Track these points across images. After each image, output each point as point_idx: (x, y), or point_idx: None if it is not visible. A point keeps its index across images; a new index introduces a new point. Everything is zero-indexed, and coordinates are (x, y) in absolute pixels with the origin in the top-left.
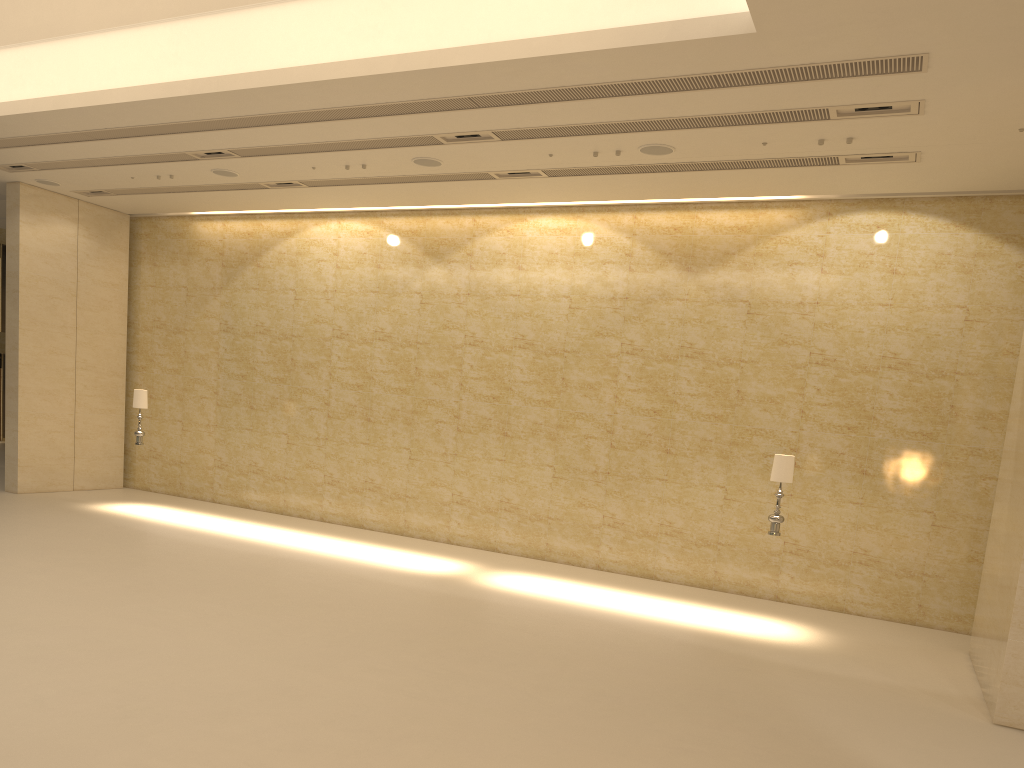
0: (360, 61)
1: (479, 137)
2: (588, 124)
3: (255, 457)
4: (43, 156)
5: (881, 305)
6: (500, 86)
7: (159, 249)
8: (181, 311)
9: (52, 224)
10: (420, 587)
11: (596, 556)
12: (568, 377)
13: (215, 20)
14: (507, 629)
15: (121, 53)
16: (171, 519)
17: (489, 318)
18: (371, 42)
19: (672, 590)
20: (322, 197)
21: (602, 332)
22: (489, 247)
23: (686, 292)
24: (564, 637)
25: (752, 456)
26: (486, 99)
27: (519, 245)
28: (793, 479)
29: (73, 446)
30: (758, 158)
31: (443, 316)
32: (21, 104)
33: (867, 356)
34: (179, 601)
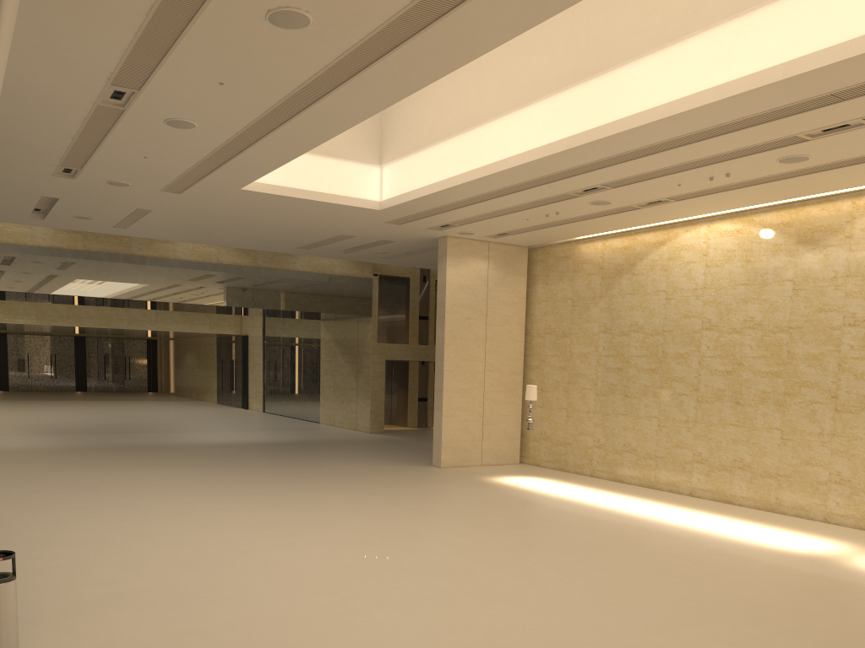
0: (713, 89)
1: (848, 126)
2: None
3: (628, 438)
4: (461, 215)
5: None
6: (864, 76)
7: (550, 270)
8: (567, 319)
9: (469, 263)
10: (783, 564)
11: None
12: None
13: (586, 86)
14: None
15: (514, 129)
16: (553, 490)
17: None
18: (724, 69)
19: None
20: (690, 207)
21: None
22: None
23: None
24: None
25: None
26: (850, 91)
27: None
28: None
29: (481, 431)
30: None
31: (818, 300)
32: (444, 182)
33: None
34: (548, 560)
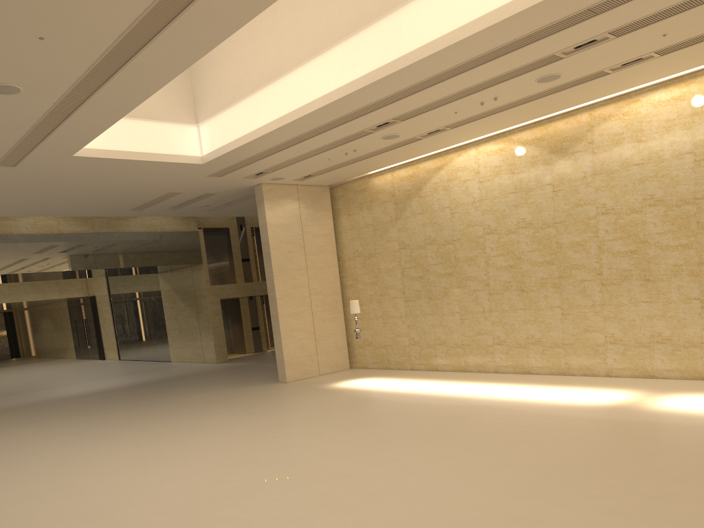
0: (491, 13)
1: (595, 41)
2: None
3: (438, 333)
4: (274, 161)
5: None
6: None
7: (350, 203)
8: (371, 241)
9: (283, 205)
10: (598, 417)
11: None
12: (703, 220)
13: (375, 27)
14: (698, 447)
15: (315, 75)
16: (387, 386)
17: (616, 188)
18: None
19: None
20: (462, 133)
21: None
22: (607, 132)
23: None
24: None
25: None
26: (603, 5)
27: (635, 122)
28: None
29: (315, 346)
30: None
31: (574, 197)
32: (258, 131)
33: None
34: (411, 449)
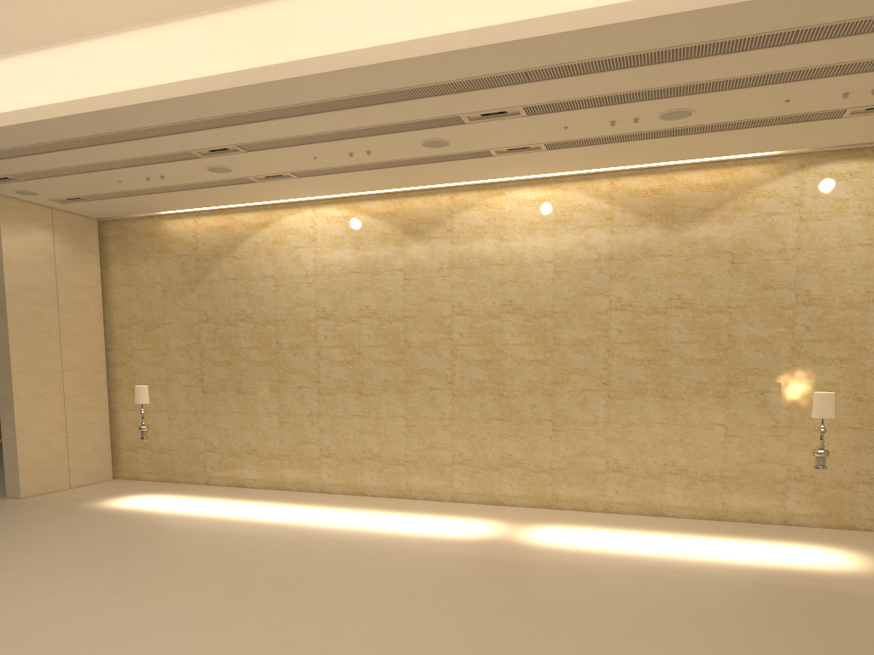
0: (426, 40)
1: (504, 114)
2: (628, 92)
3: (247, 438)
4: (35, 165)
5: (861, 245)
6: (567, 56)
7: (130, 249)
8: (158, 306)
9: (30, 233)
10: (483, 555)
11: (603, 500)
12: (559, 336)
13: (252, 11)
14: (613, 593)
15: (145, 52)
16: (187, 509)
17: (475, 288)
18: (435, 20)
19: (690, 526)
20: (305, 187)
21: (589, 292)
22: (469, 222)
23: (669, 248)
24: (671, 595)
25: (748, 394)
26: (542, 72)
27: (499, 218)
28: (791, 411)
29: (66, 445)
30: (768, 116)
31: (428, 289)
32: (33, 111)
33: (852, 293)
34: (285, 607)
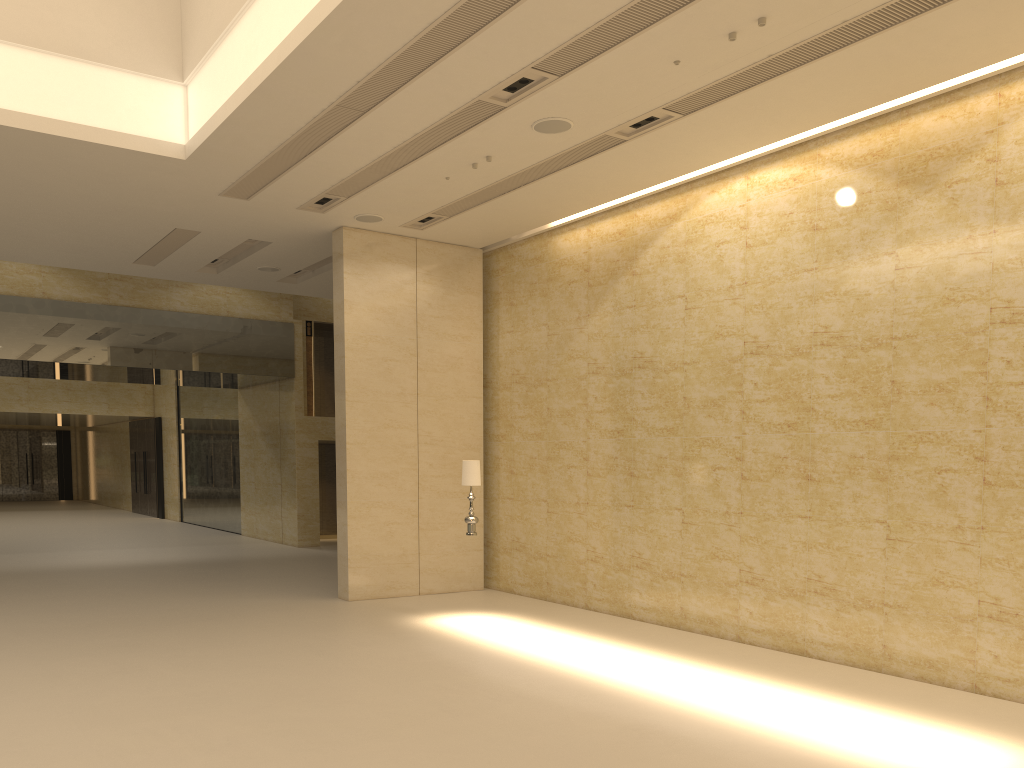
0: None
1: None
2: None
3: (638, 545)
4: (332, 171)
5: None
6: None
7: (515, 283)
8: (542, 357)
9: (383, 272)
10: None
11: None
12: None
13: None
14: None
15: None
16: (506, 639)
17: None
18: None
19: None
20: (711, 135)
21: None
22: None
23: None
24: None
25: None
26: None
27: None
28: None
29: (417, 540)
30: None
31: (942, 283)
32: (252, 78)
33: None
34: None
